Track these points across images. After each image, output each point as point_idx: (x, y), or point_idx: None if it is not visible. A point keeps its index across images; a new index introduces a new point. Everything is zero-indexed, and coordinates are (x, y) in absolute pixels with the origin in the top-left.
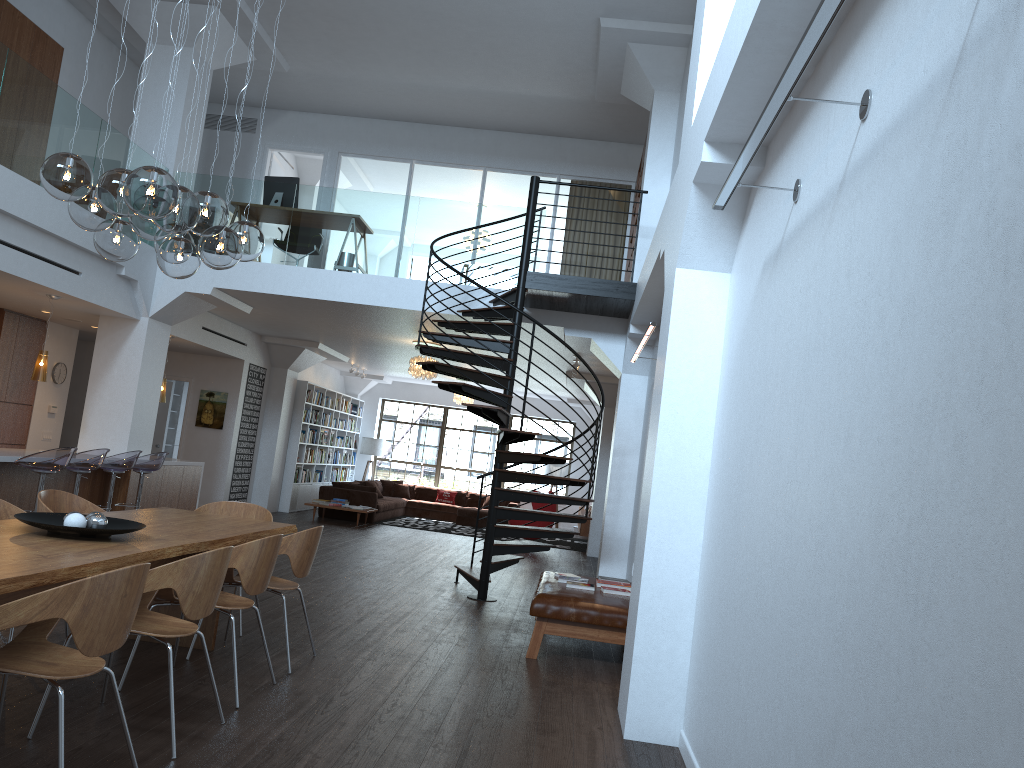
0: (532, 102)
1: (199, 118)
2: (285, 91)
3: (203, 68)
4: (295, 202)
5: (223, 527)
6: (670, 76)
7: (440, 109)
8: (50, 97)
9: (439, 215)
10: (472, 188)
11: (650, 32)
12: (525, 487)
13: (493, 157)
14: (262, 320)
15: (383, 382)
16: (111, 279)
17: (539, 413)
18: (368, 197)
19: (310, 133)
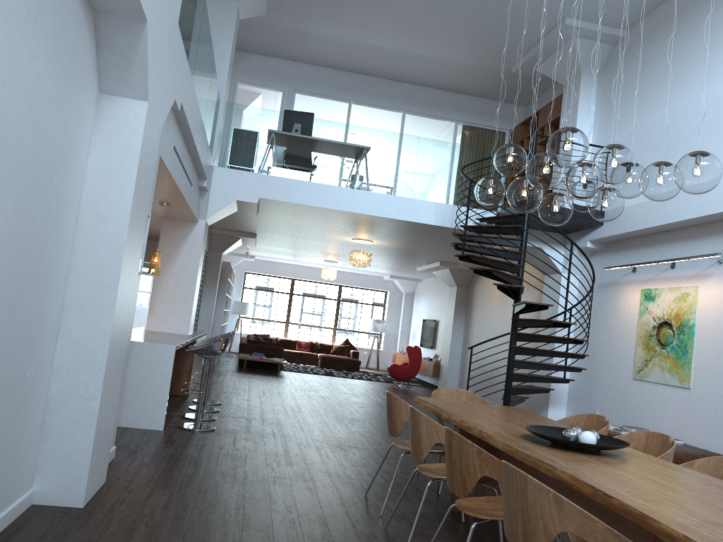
0: (459, 68)
1: (232, 58)
2: (264, 39)
3: (238, 18)
4: (323, 133)
5: (534, 419)
6: (595, 63)
7: (382, 65)
8: (207, 39)
9: (433, 151)
10: (394, 126)
11: (597, 32)
12: (350, 337)
13: (411, 104)
14: (242, 219)
15: (250, 260)
16: (197, 190)
17: (363, 284)
18: (380, 134)
19: (271, 73)
